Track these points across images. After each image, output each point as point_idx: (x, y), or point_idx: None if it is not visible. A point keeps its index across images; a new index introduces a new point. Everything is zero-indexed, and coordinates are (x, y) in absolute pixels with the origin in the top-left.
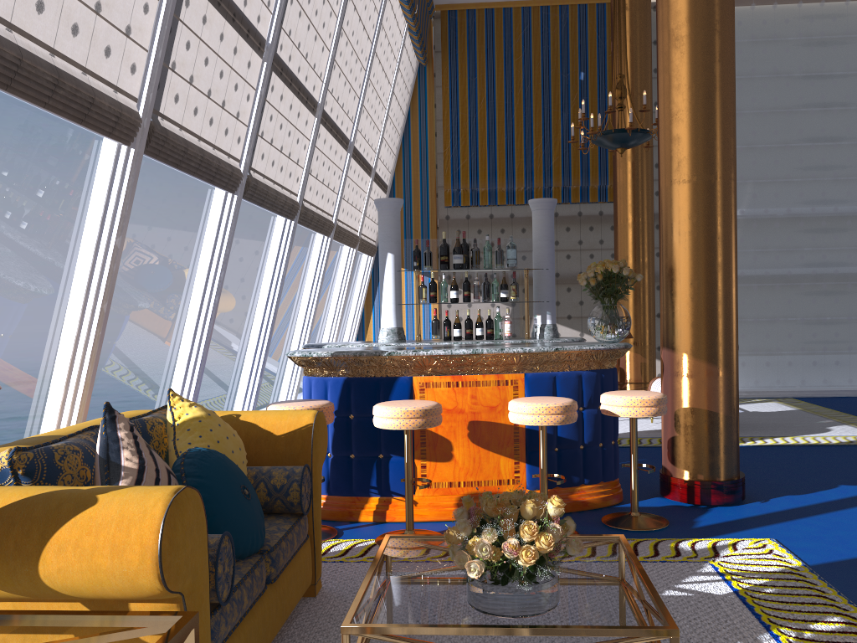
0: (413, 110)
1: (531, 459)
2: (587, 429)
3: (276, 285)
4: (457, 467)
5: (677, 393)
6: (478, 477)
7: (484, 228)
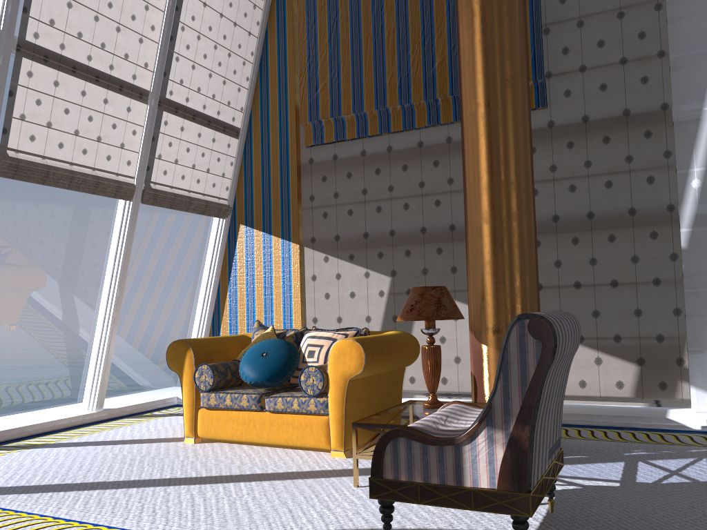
0: (271, 30)
1: None
2: None
3: None
4: None
5: None
6: None
7: (355, 169)
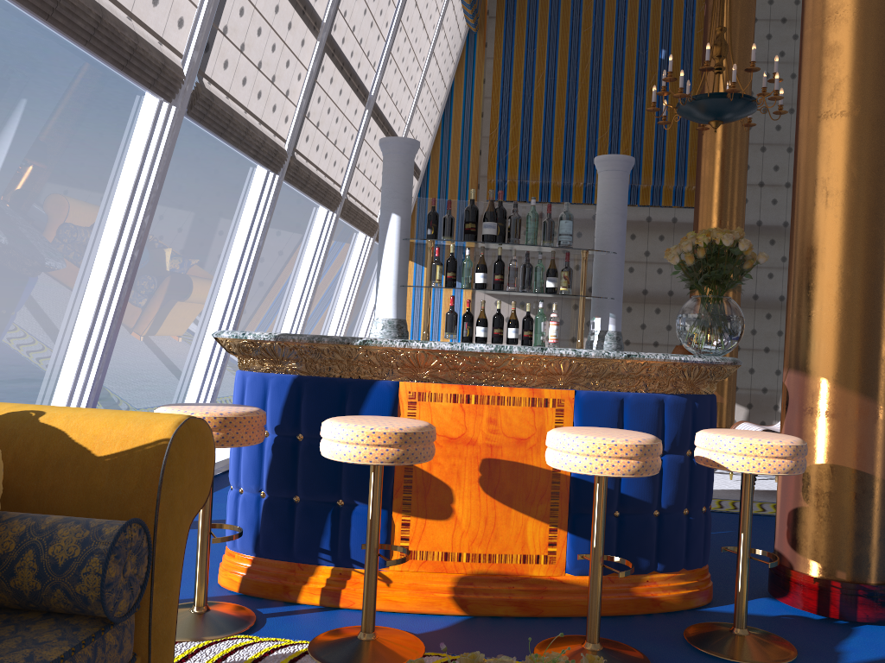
0: (458, 84)
1: (576, 526)
2: (668, 485)
3: (249, 259)
4: (458, 530)
5: (810, 441)
6: (490, 548)
7: None
